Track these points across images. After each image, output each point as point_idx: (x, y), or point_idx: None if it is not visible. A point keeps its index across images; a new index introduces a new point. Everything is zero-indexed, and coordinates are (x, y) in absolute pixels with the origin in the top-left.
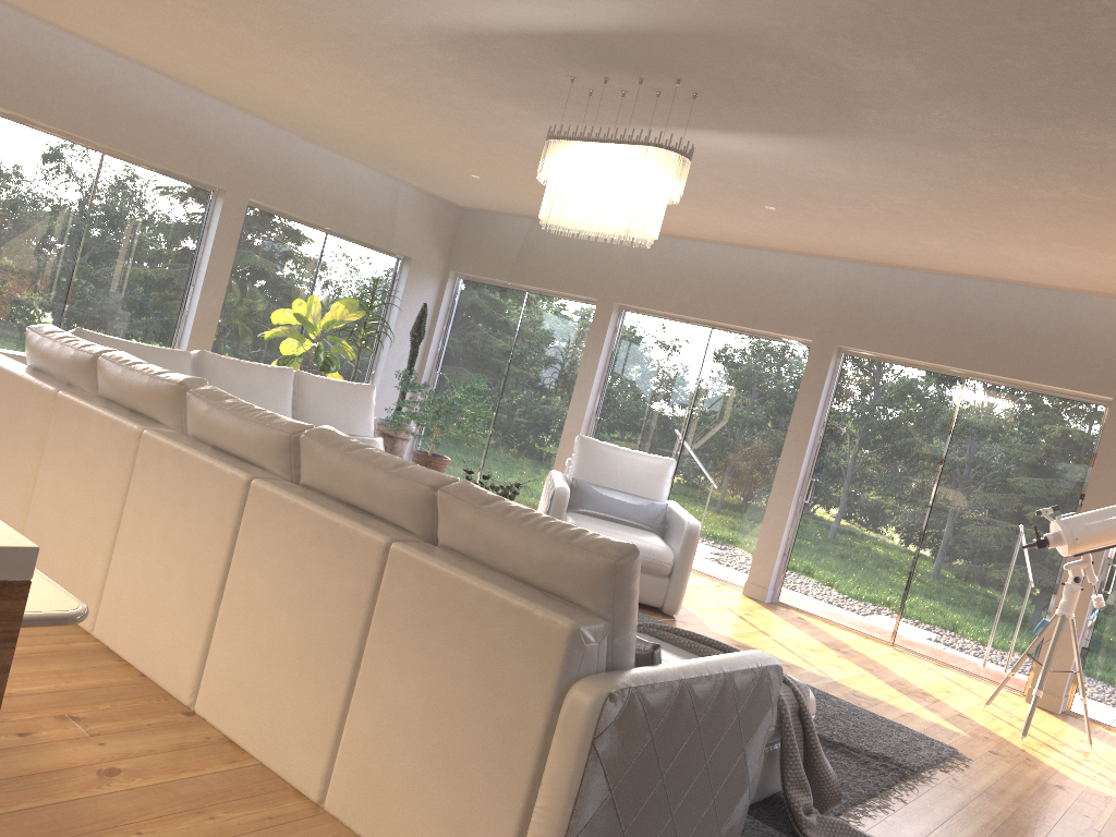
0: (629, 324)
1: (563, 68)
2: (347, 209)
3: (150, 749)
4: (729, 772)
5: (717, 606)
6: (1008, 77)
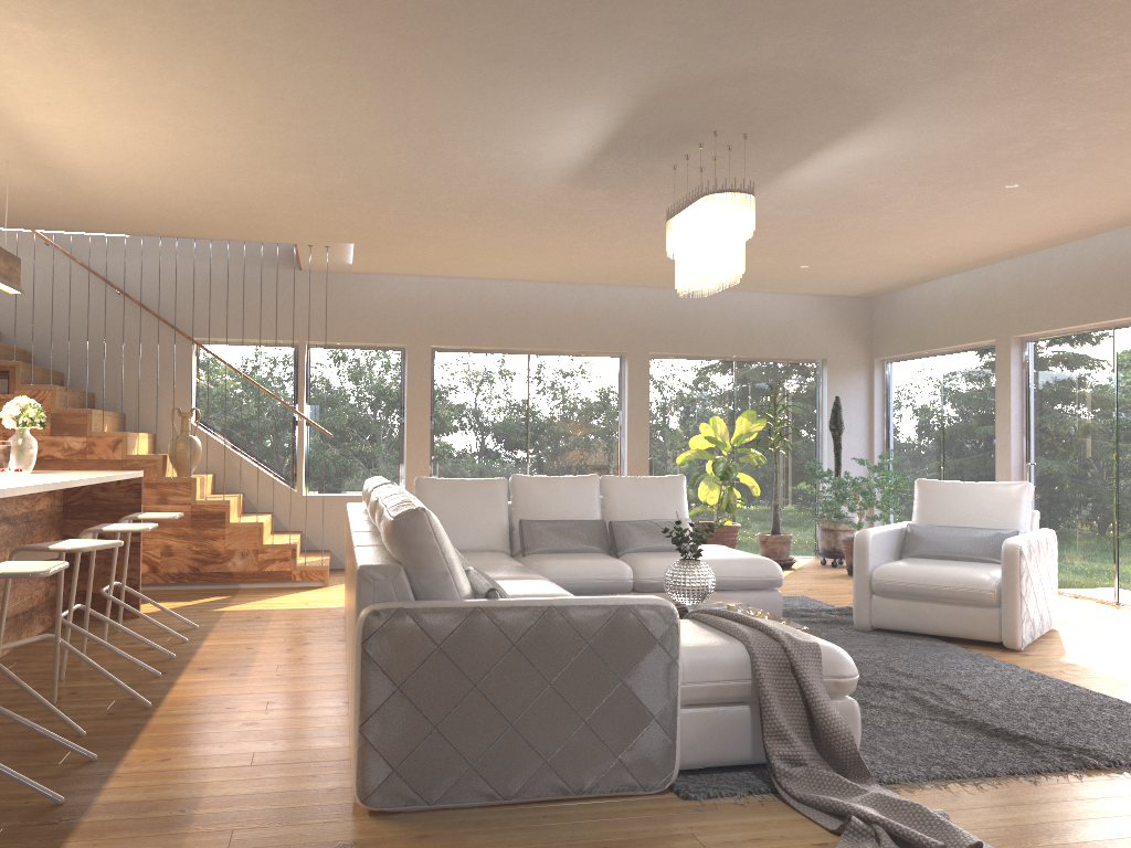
0: (1034, 354)
1: (657, 162)
2: (744, 334)
3: (292, 716)
4: (603, 699)
5: (1129, 641)
6: (847, 4)
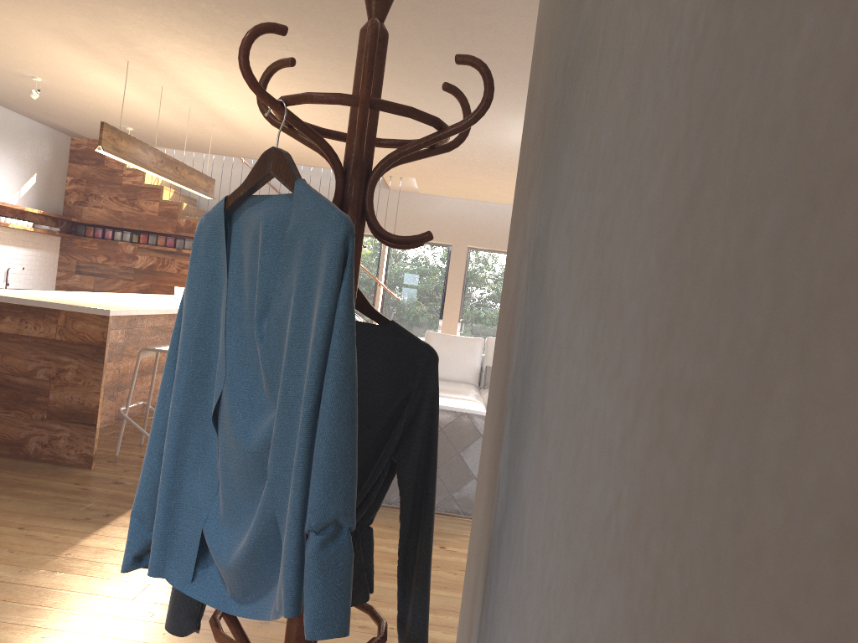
0: None
1: None
2: None
3: None
4: (446, 461)
5: None
6: None
